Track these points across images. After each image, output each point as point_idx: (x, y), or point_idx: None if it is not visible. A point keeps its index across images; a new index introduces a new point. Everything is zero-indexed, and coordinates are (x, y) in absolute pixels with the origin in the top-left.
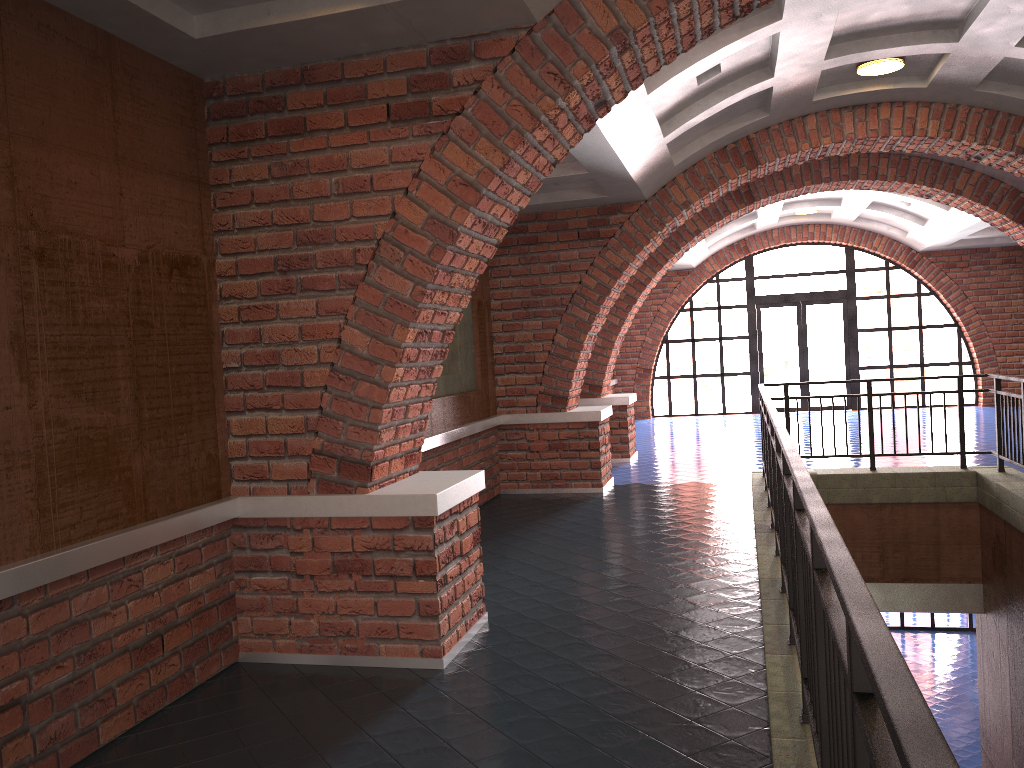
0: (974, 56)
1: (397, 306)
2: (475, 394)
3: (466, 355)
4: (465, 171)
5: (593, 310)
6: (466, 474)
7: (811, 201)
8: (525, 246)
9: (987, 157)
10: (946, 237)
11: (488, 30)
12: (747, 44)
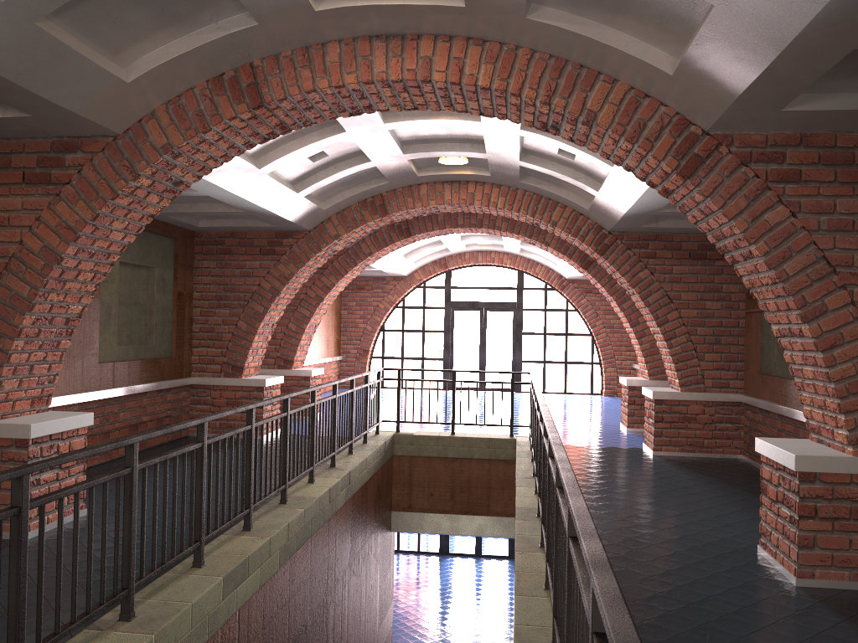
0: (503, 162)
1: (18, 301)
2: (167, 360)
3: (163, 331)
4: (68, 220)
5: (266, 305)
6: (76, 414)
7: (483, 236)
8: (222, 255)
9: (541, 225)
10: (573, 271)
11: (89, 134)
12: (329, 143)
